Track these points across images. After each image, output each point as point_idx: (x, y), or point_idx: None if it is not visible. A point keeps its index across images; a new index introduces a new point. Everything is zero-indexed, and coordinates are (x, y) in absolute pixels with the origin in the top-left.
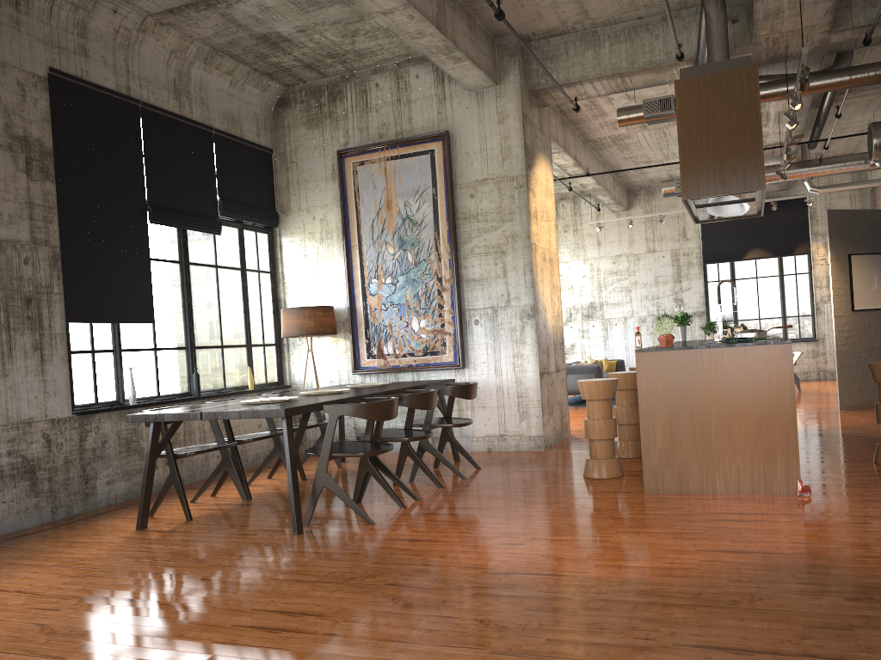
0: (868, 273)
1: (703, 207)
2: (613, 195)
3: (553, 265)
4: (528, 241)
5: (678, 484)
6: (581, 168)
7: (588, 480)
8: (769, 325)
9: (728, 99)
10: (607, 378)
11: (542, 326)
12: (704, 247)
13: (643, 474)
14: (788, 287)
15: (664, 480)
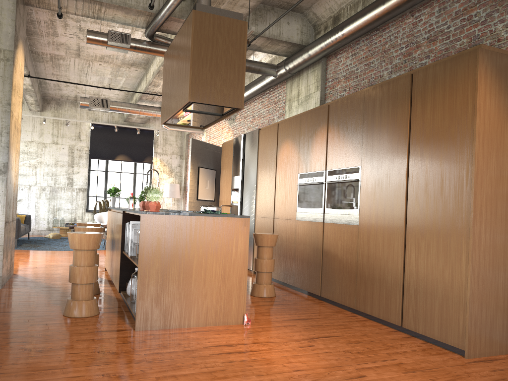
0: (205, 179)
1: (188, 111)
2: (37, 98)
3: (18, 134)
4: (9, 108)
5: (163, 321)
6: (26, 70)
7: (72, 320)
8: (125, 202)
9: (227, 38)
10: (93, 232)
11: (9, 182)
12: (91, 148)
13: (136, 315)
14: (138, 181)
15: (153, 319)
